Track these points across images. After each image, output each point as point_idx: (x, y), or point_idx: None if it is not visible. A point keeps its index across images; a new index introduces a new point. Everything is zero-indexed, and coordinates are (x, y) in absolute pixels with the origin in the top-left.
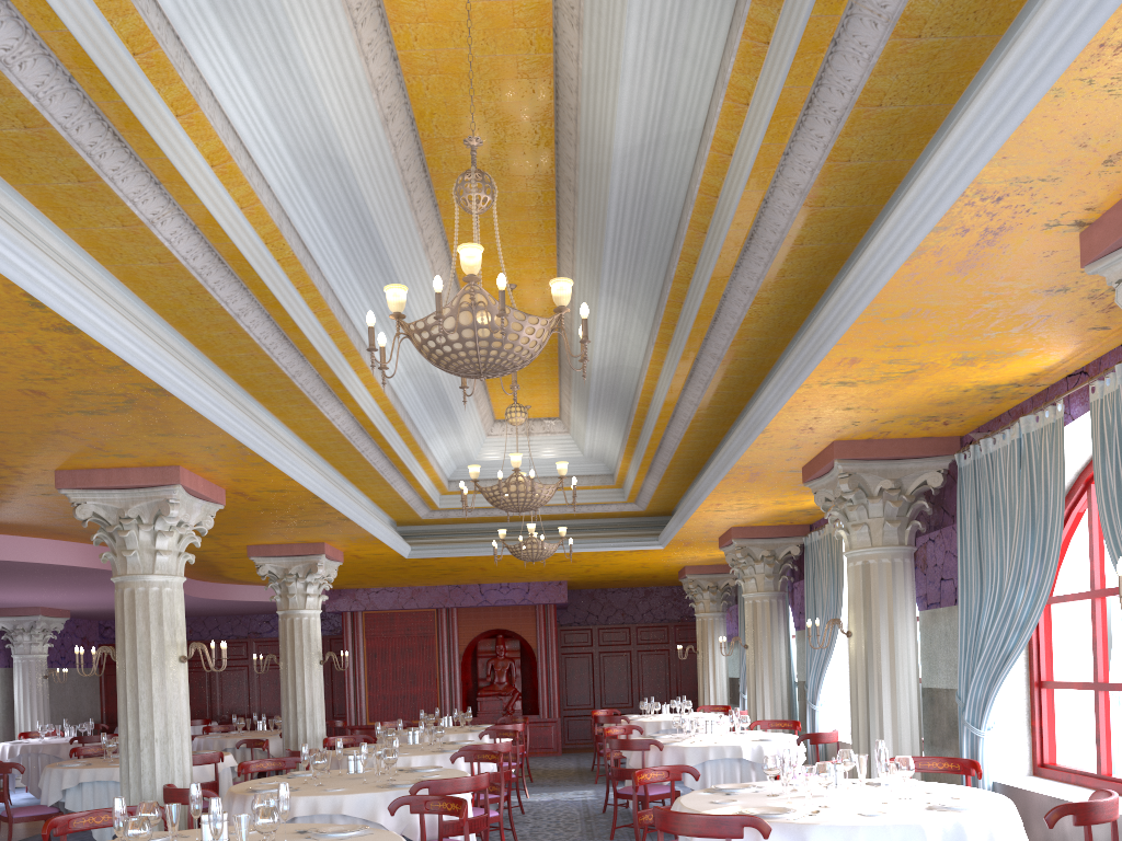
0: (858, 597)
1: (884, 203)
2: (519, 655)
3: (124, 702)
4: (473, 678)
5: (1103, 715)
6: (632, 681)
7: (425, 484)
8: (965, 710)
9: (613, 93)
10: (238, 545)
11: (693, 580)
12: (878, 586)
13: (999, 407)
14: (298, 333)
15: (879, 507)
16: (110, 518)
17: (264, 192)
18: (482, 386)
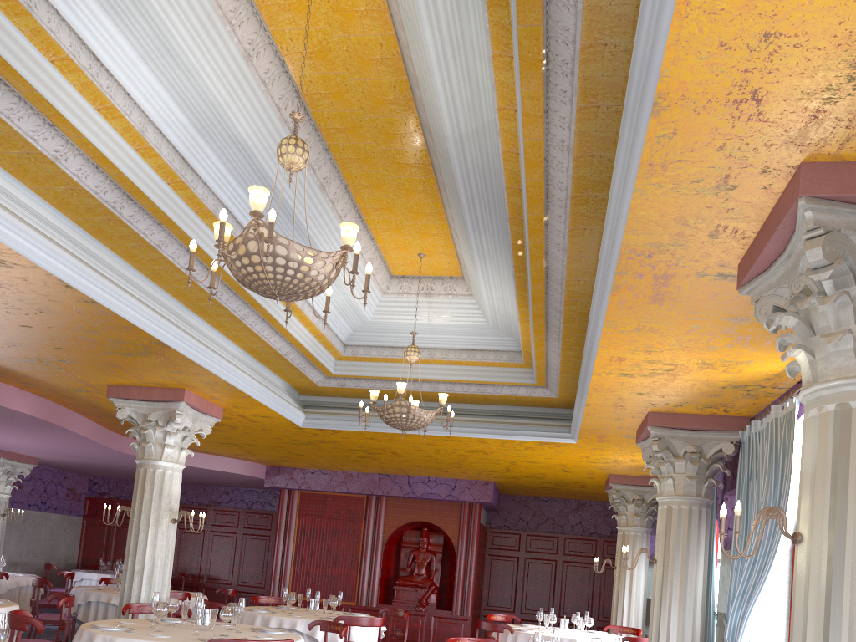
0: (822, 470)
1: None
2: (442, 550)
3: None
4: (396, 567)
5: None
6: (555, 590)
7: (299, 334)
8: None
9: None
10: (99, 384)
11: (617, 491)
12: None
13: None
14: None
15: None
16: None
17: None
18: (353, 209)
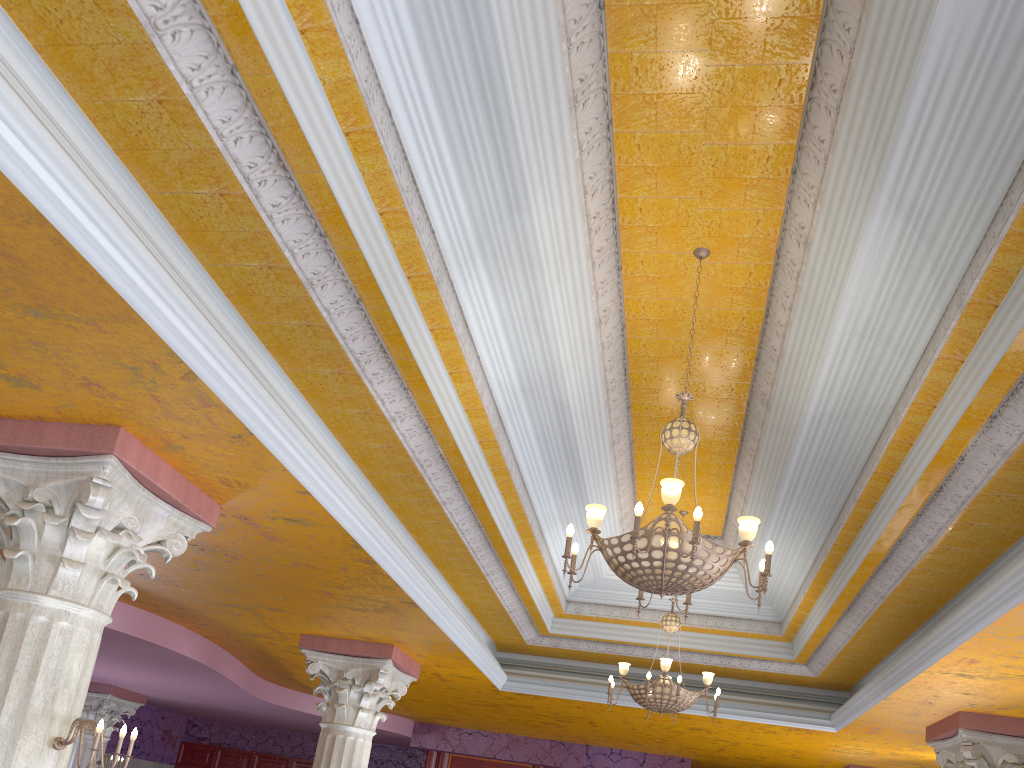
0: None
1: None
2: None
3: None
4: None
5: None
6: None
7: (534, 591)
8: None
9: None
10: (291, 632)
11: None
12: None
13: None
14: (302, 150)
15: None
16: (11, 500)
17: None
18: (629, 464)
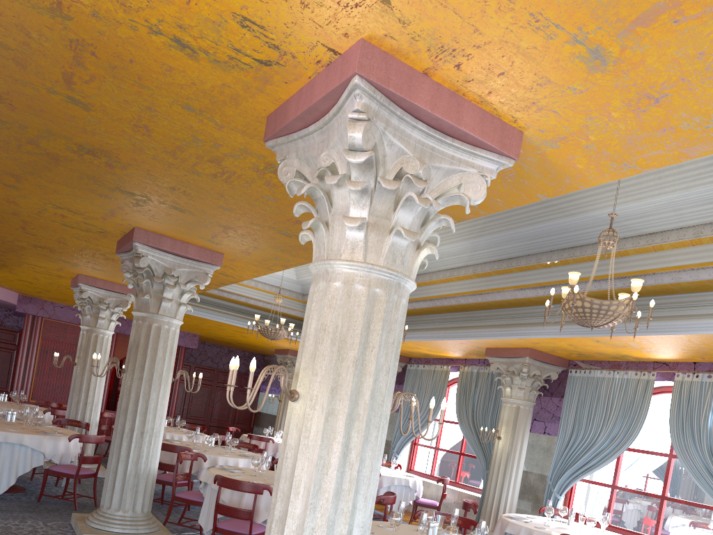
0: (510, 422)
1: (688, 292)
2: None
3: (133, 403)
4: (114, 383)
5: (613, 499)
6: (209, 405)
7: None
8: (555, 486)
9: (623, 201)
10: (71, 271)
11: (290, 358)
12: (521, 419)
13: (608, 359)
14: None
15: (530, 382)
16: (156, 271)
17: None
18: None
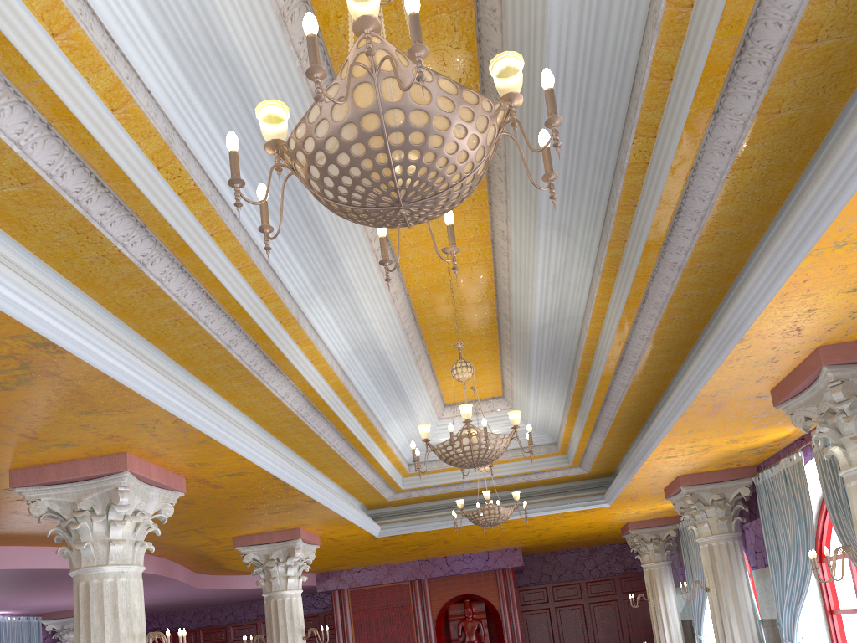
0: None
1: None
2: (485, 615)
3: None
4: (447, 639)
5: None
6: (588, 631)
7: (386, 466)
8: None
9: None
10: (224, 538)
11: (636, 535)
12: None
13: None
14: (220, 289)
15: None
16: (64, 513)
17: (140, 92)
18: (429, 369)
